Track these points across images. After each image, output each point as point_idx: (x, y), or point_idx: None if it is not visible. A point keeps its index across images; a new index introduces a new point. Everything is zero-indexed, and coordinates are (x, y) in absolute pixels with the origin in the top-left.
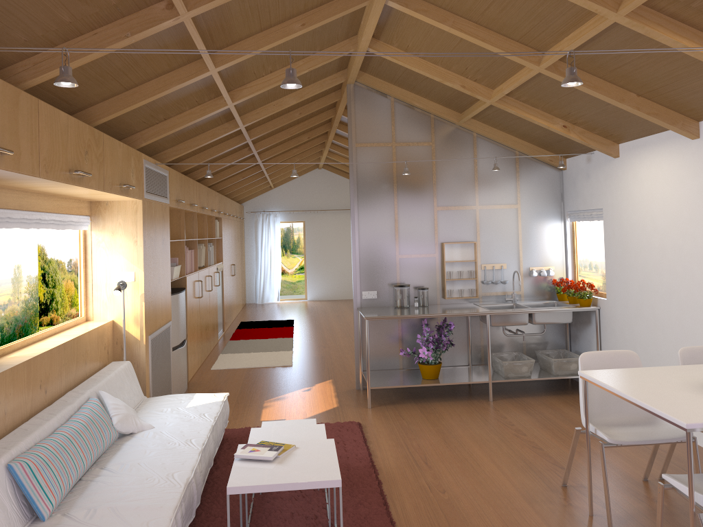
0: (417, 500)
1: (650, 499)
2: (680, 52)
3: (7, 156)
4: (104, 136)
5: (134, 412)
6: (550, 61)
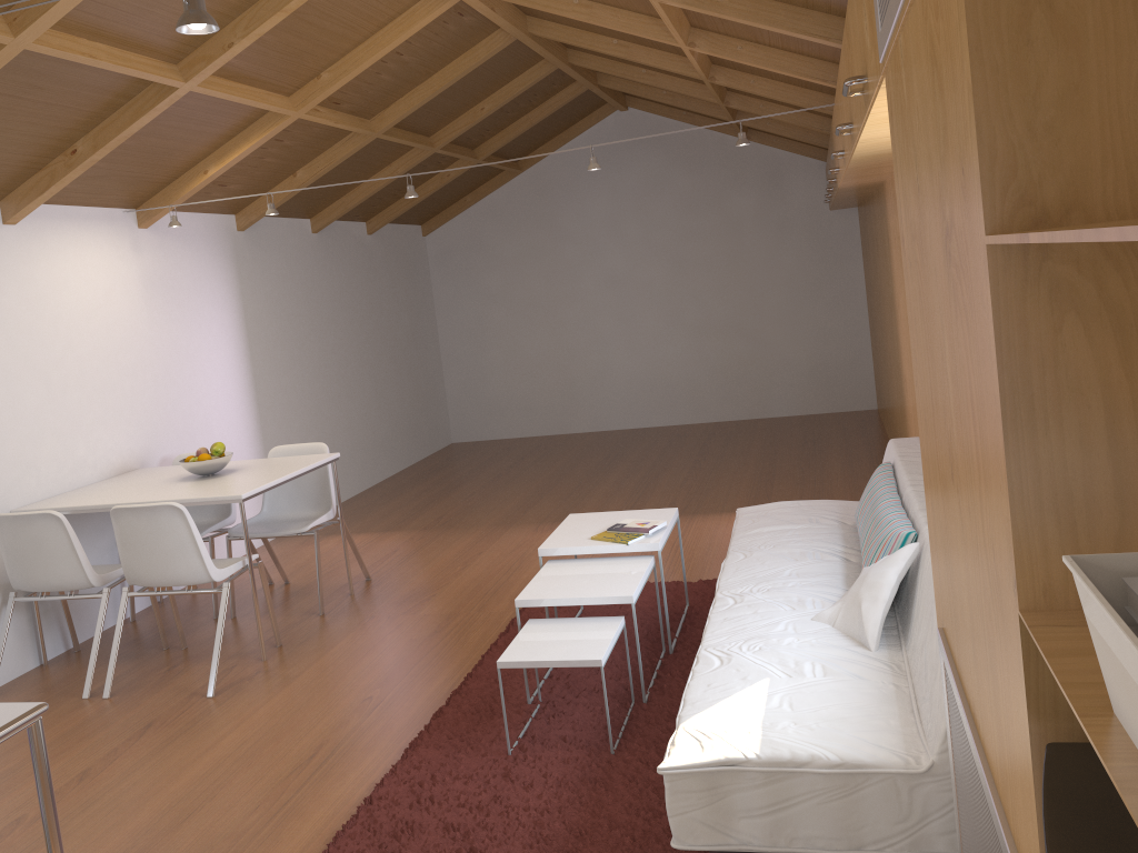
0: (418, 688)
1: (169, 672)
2: (64, 122)
3: (845, 153)
4: (848, 10)
5: (853, 598)
6: (58, 53)
